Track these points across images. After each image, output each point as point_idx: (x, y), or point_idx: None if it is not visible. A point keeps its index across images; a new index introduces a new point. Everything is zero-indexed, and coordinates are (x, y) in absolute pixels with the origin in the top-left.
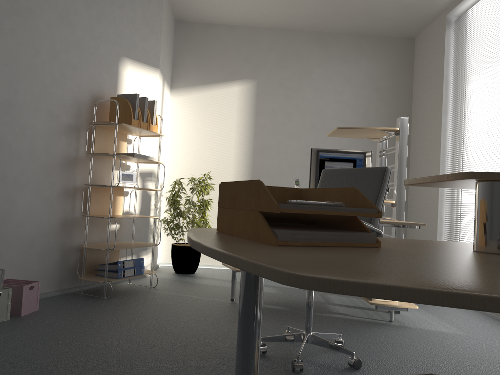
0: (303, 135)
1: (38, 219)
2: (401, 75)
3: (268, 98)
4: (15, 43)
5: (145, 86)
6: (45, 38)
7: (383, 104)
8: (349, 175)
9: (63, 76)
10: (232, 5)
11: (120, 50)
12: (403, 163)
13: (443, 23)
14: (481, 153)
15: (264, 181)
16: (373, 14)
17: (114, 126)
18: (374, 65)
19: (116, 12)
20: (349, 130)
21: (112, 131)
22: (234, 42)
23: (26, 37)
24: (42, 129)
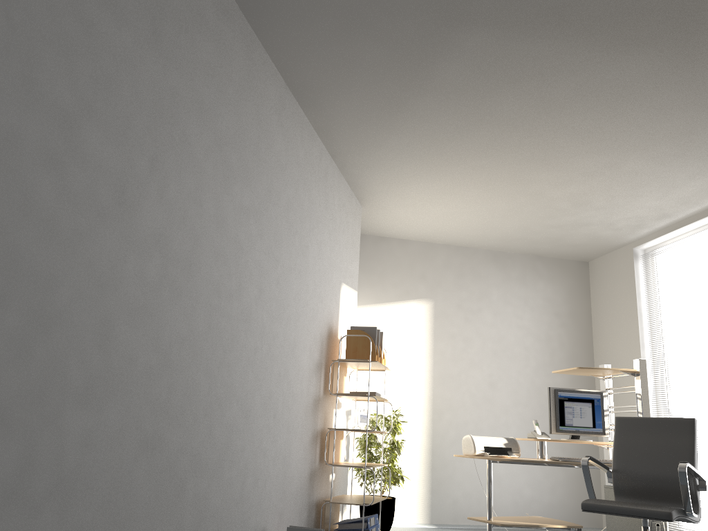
0: (485, 362)
1: (300, 470)
2: (578, 300)
3: (446, 321)
4: (300, 281)
5: (351, 311)
6: (311, 273)
7: (564, 330)
8: (651, 423)
9: (317, 309)
10: (421, 224)
11: (341, 275)
12: (646, 405)
13: (629, 255)
14: (691, 391)
15: (446, 417)
16: (560, 241)
17: (360, 362)
18: (551, 288)
19: (341, 238)
20: (588, 370)
21: (340, 365)
22: (408, 258)
23: (304, 274)
24: (306, 368)
